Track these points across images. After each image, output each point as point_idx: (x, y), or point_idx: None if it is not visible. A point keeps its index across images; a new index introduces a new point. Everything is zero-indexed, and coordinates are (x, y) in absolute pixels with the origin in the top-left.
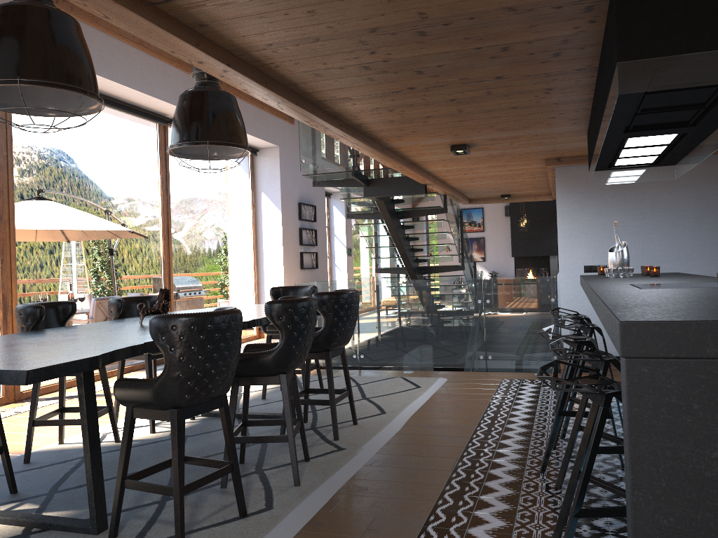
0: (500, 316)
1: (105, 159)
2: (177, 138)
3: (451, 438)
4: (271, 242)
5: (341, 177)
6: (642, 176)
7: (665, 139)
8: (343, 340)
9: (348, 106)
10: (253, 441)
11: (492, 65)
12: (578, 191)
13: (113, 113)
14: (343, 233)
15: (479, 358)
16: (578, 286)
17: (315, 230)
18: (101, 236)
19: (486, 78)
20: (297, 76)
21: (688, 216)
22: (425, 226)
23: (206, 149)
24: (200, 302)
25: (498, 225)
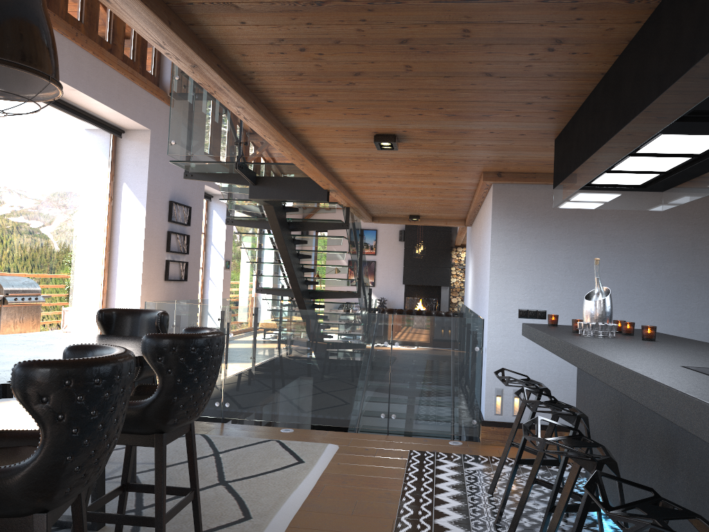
0: (411, 365)
1: None
2: None
3: None
4: (129, 245)
5: (221, 170)
6: (621, 202)
7: (706, 144)
8: (189, 414)
9: (232, 28)
10: None
11: None
12: (518, 216)
13: None
14: (222, 242)
15: (380, 416)
16: (510, 334)
17: (188, 235)
18: None
19: None
20: None
21: (646, 259)
22: (321, 243)
23: None
24: (20, 314)
25: (391, 249)
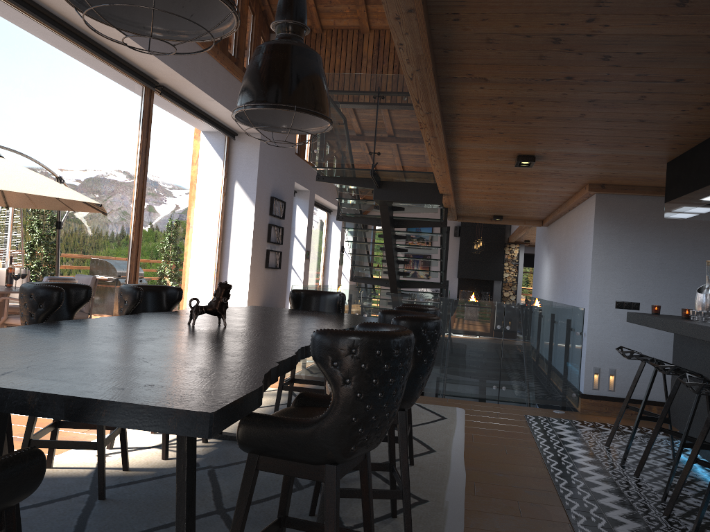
0: (520, 346)
1: (86, 117)
2: (254, 97)
3: (536, 493)
4: (239, 235)
5: (351, 175)
6: None
7: None
8: None
9: (470, 90)
10: (357, 496)
11: (695, 62)
12: (617, 222)
13: (100, 65)
14: (303, 234)
15: (492, 388)
16: (608, 321)
17: (283, 227)
18: (71, 206)
19: (666, 78)
20: (463, 38)
21: None
22: (419, 238)
23: (269, 118)
24: None
25: None
